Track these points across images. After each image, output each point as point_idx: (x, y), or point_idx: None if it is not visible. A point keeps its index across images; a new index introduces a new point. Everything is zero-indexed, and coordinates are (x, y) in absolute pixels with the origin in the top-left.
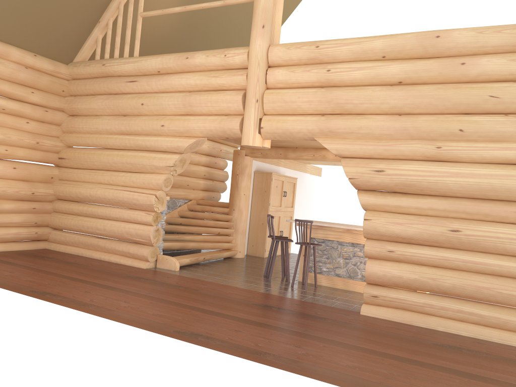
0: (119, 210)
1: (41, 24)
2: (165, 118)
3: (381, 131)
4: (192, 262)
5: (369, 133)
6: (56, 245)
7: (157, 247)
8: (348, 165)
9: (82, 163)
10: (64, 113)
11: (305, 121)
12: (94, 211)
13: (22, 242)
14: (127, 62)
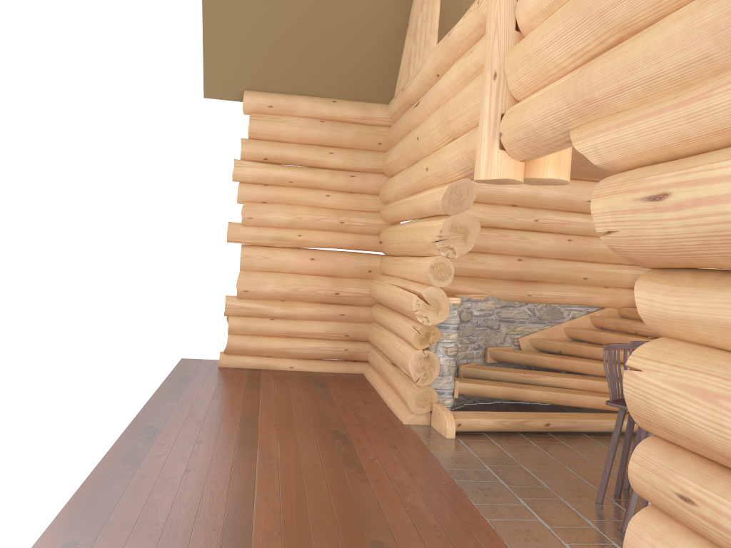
0: (399, 321)
1: (327, 56)
2: (431, 154)
3: (679, 57)
4: (506, 427)
5: (654, 74)
6: (369, 370)
7: (431, 388)
8: (602, 192)
9: (389, 247)
10: (383, 176)
11: (549, 92)
12: (386, 321)
13: (330, 361)
14: (415, 74)
